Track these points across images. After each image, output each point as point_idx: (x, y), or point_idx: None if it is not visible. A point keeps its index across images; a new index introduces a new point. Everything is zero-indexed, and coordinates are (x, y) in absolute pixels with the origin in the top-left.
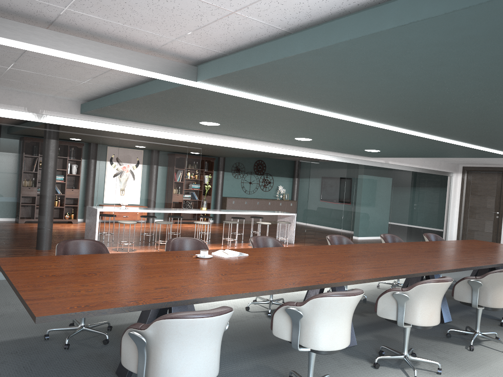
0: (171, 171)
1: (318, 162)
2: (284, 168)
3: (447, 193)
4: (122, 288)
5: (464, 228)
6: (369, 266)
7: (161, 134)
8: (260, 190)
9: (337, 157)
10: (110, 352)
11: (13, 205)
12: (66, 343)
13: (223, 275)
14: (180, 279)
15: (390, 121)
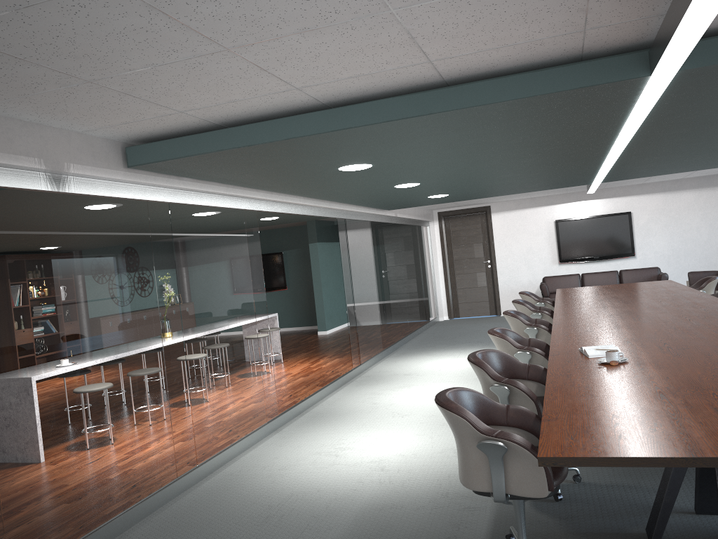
0: (235, 264)
1: (351, 225)
2: None
3: (429, 248)
4: None
5: (453, 287)
6: (713, 321)
7: (217, 200)
8: None
9: (363, 214)
10: None
11: (44, 395)
12: None
13: None
14: None
15: (654, 137)
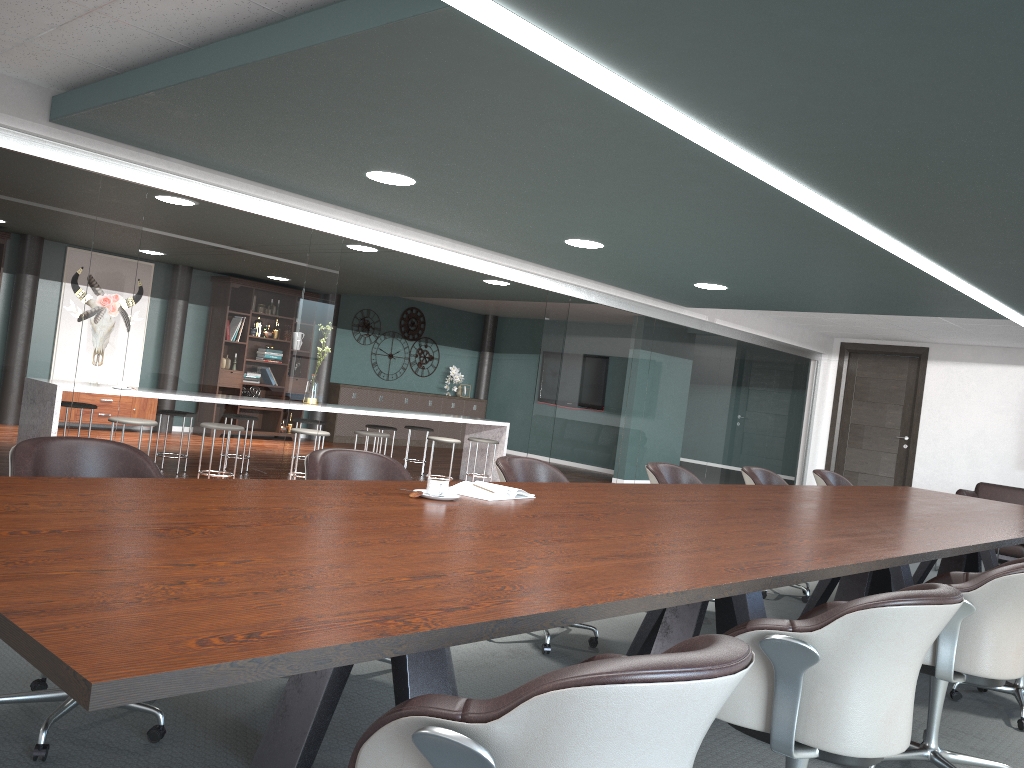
0: (269, 296)
1: (583, 308)
2: (462, 328)
3: (810, 394)
4: (310, 575)
5: (838, 466)
6: (826, 531)
7: (251, 204)
8: (410, 373)
9: (621, 300)
10: (178, 766)
11: None
12: (41, 744)
13: (544, 544)
14: (447, 550)
15: (862, 192)
